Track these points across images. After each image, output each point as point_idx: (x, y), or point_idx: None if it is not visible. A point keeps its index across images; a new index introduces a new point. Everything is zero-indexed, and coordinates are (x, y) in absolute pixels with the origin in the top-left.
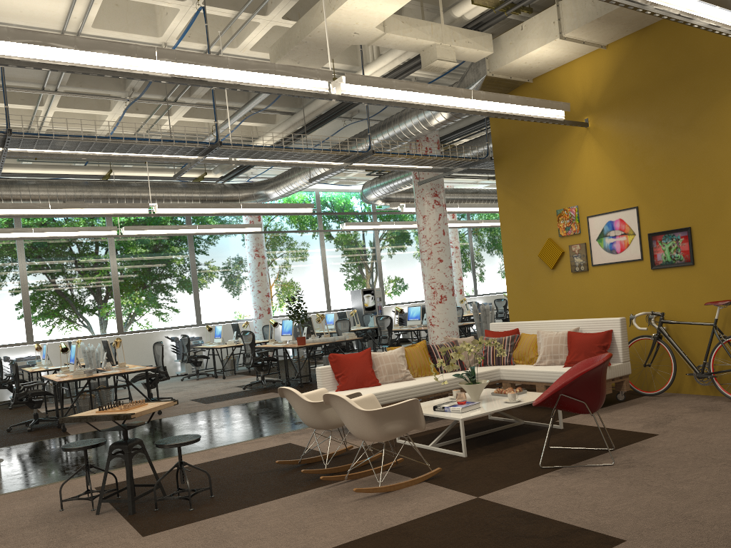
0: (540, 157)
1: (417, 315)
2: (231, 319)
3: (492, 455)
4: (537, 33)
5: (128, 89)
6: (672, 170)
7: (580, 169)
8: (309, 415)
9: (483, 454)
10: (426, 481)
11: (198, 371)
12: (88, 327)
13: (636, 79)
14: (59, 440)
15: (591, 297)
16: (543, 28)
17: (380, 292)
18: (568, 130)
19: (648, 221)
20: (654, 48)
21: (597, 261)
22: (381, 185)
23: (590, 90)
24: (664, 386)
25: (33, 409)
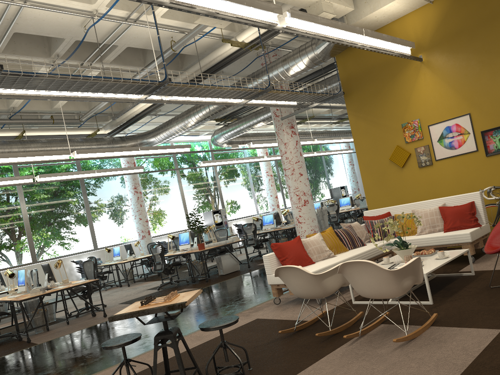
0: (383, 87)
1: (271, 221)
2: (120, 242)
3: (453, 299)
4: None
5: (53, 56)
6: (496, 83)
7: (418, 92)
8: (308, 287)
9: (443, 300)
10: (431, 325)
11: (105, 283)
12: (8, 260)
13: (459, 22)
14: (32, 350)
15: (437, 183)
16: None
17: (225, 211)
18: (405, 65)
19: (479, 122)
20: None
21: (439, 157)
22: (230, 131)
23: (421, 34)
24: None
25: None
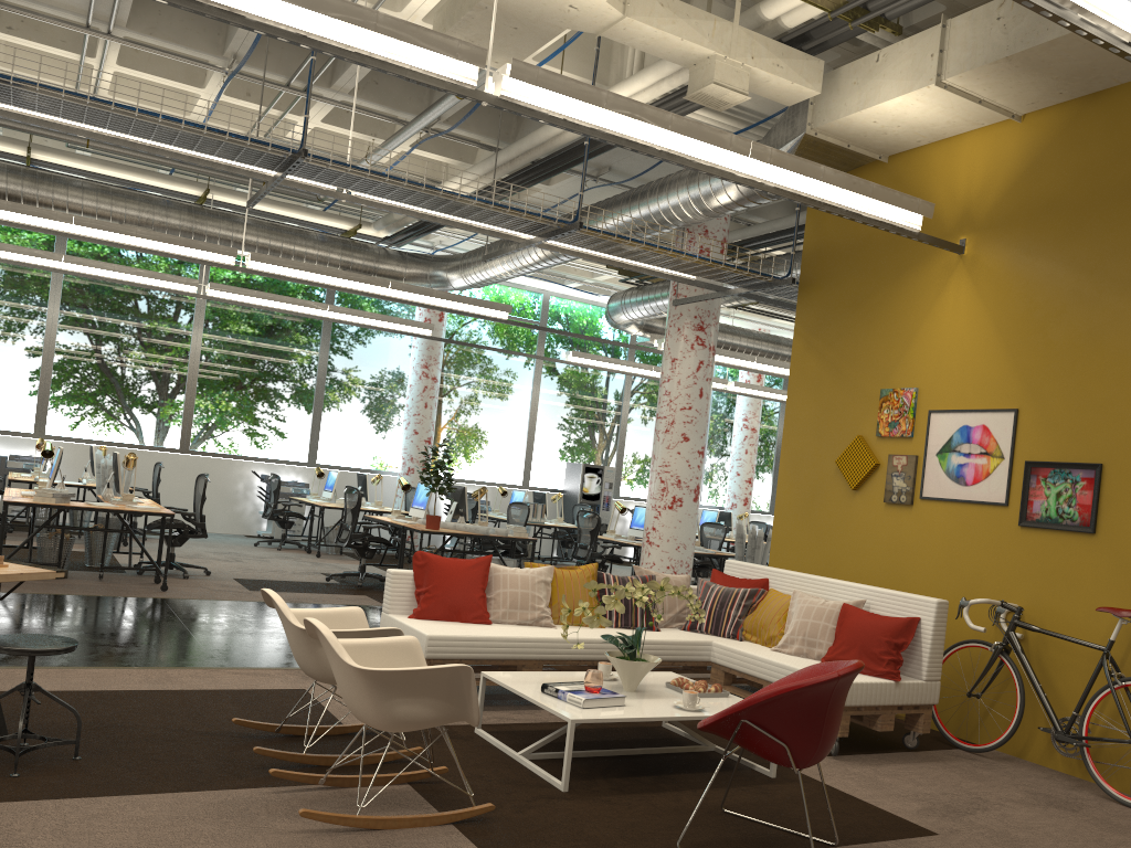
0: (873, 293)
1: None
2: (365, 466)
3: (612, 800)
4: (901, 70)
5: (227, 54)
6: (1090, 355)
7: (934, 325)
8: (299, 651)
9: (600, 793)
10: (456, 824)
11: (285, 536)
12: (135, 430)
13: (1061, 183)
14: None
15: (908, 552)
16: (913, 63)
17: (614, 474)
18: (929, 254)
19: (1031, 439)
20: (1104, 133)
21: (930, 492)
22: (637, 302)
23: (980, 190)
24: (996, 740)
25: None
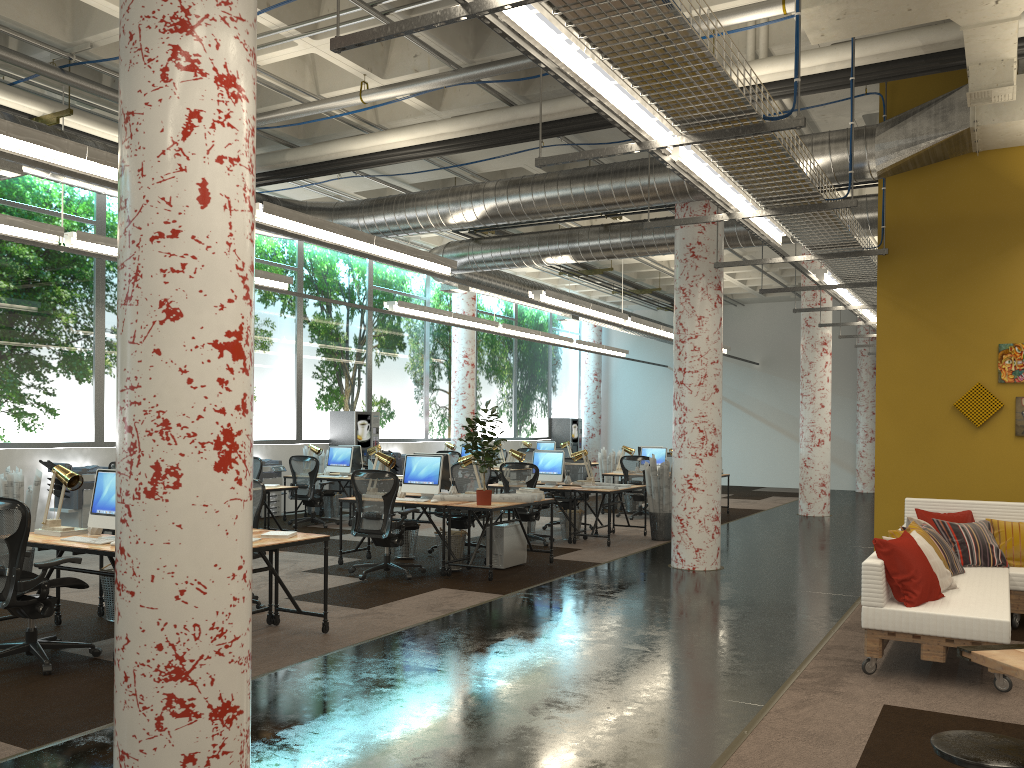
0: (975, 264)
1: (556, 467)
2: None
3: None
4: None
5: None
6: None
7: None
8: None
9: None
10: None
11: None
12: None
13: None
14: None
15: None
16: None
17: (379, 419)
18: None
19: None
20: None
21: None
22: (493, 253)
23: None
24: None
25: (29, 620)
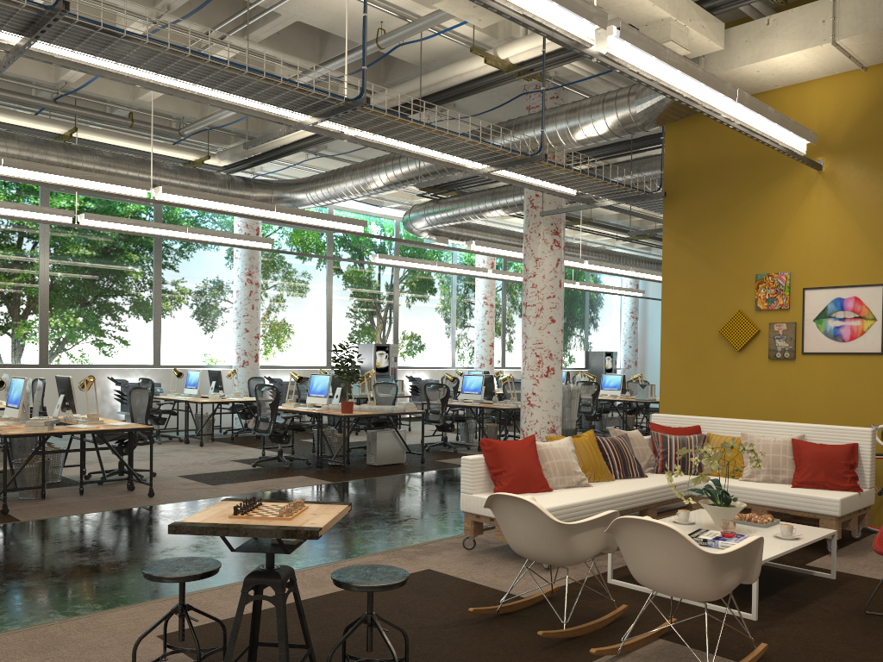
0: (738, 201)
1: (477, 388)
2: (201, 363)
3: (794, 620)
4: (794, 32)
5: (159, 6)
6: None
7: (800, 224)
8: (543, 542)
9: (777, 616)
10: None
11: (160, 431)
12: None
13: None
14: (8, 530)
15: (794, 394)
16: (804, 26)
17: (397, 350)
18: (789, 171)
19: None
20: None
21: (810, 348)
22: (441, 212)
23: (832, 123)
24: None
25: None
